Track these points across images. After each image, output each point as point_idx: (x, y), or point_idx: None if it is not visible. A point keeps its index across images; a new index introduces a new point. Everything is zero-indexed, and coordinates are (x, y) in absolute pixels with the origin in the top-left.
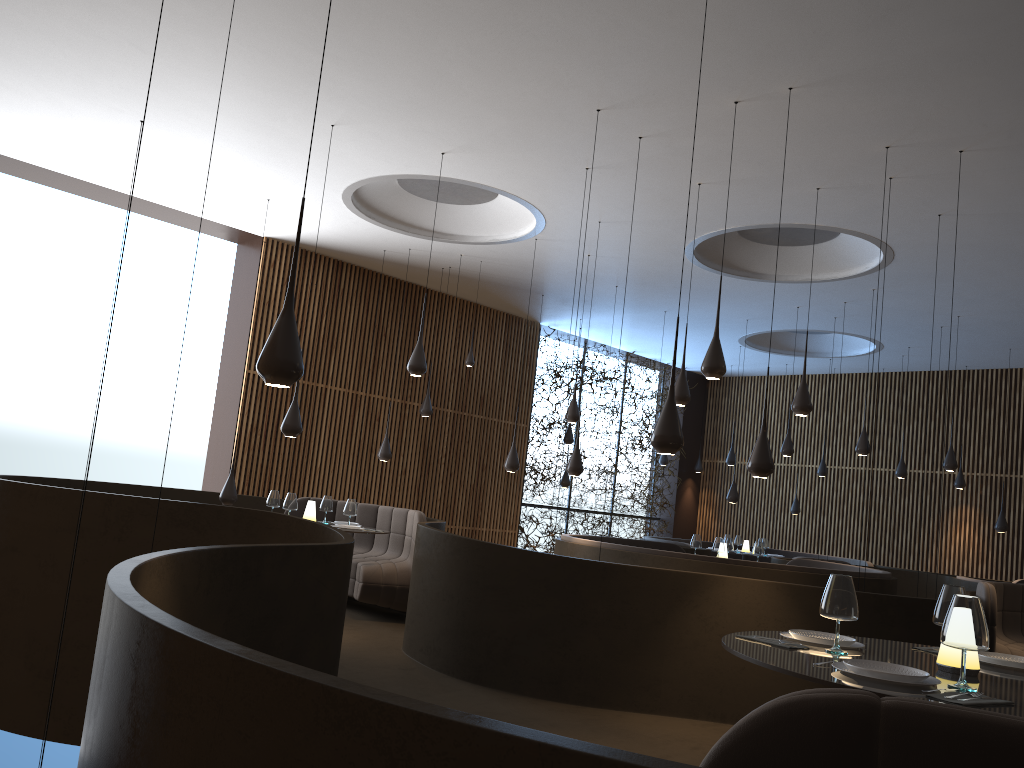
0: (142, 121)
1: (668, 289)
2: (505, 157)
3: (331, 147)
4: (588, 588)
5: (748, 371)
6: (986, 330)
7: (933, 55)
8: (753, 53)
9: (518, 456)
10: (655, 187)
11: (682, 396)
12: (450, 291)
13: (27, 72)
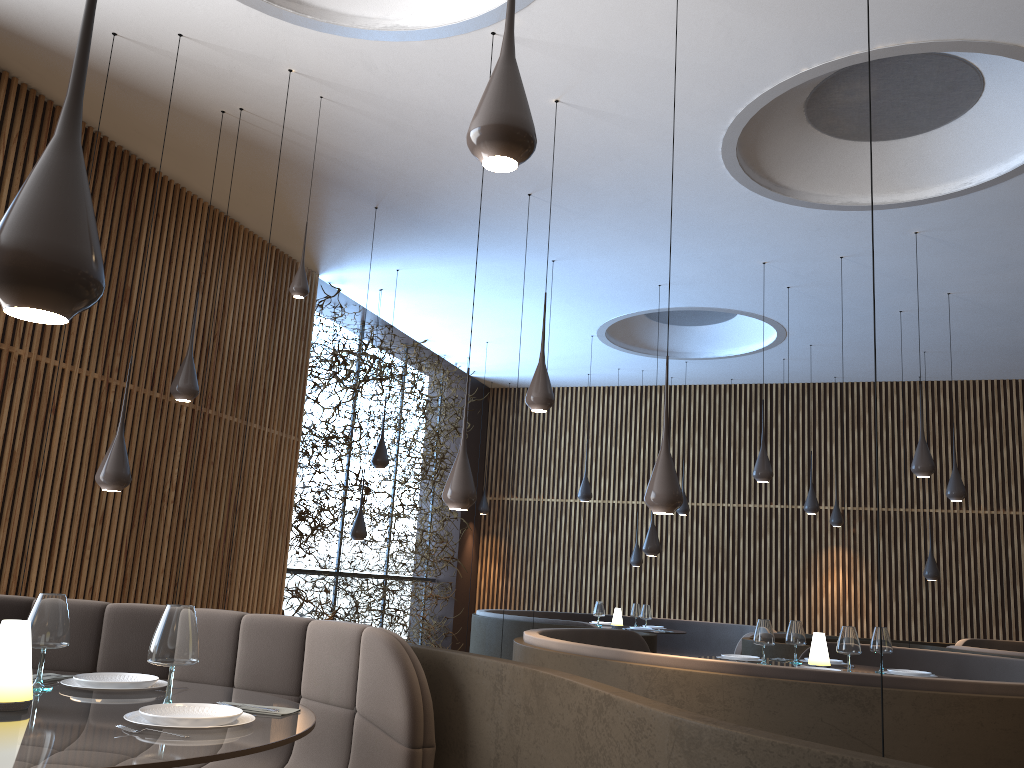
0: None
1: (610, 209)
2: None
3: None
4: None
5: (554, 379)
6: (944, 320)
7: None
8: None
9: (286, 490)
10: None
11: None
12: (199, 183)
13: None
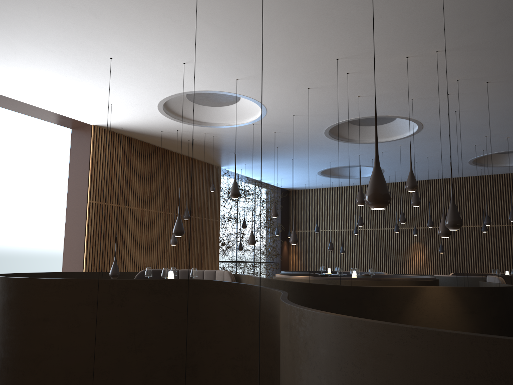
0: (111, 58)
1: (302, 148)
2: (269, 82)
3: (174, 75)
4: (366, 300)
5: (311, 186)
6: (434, 162)
7: (509, 38)
8: (433, 34)
9: (216, 236)
10: (335, 98)
11: (363, 200)
12: (183, 152)
13: (3, 26)
